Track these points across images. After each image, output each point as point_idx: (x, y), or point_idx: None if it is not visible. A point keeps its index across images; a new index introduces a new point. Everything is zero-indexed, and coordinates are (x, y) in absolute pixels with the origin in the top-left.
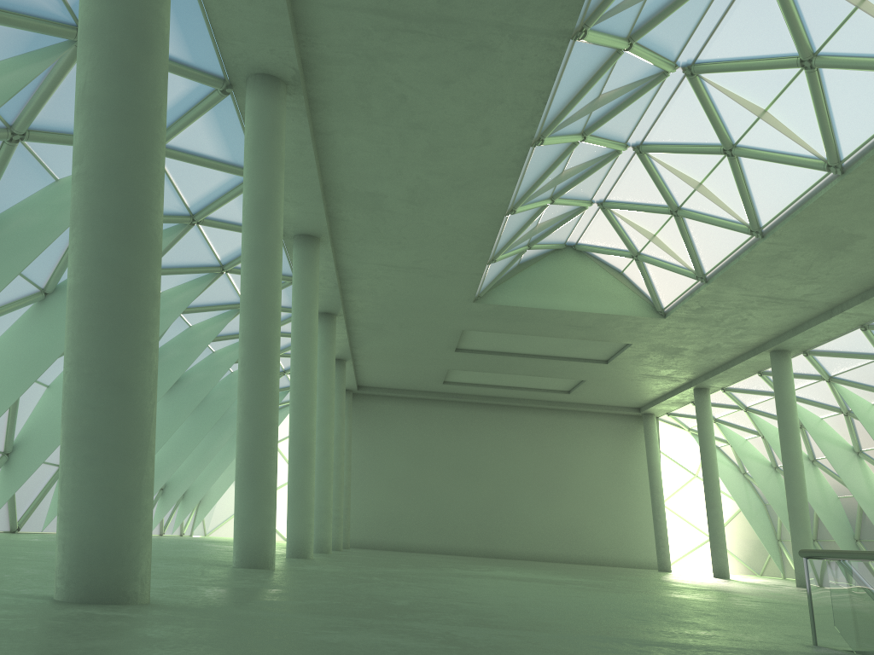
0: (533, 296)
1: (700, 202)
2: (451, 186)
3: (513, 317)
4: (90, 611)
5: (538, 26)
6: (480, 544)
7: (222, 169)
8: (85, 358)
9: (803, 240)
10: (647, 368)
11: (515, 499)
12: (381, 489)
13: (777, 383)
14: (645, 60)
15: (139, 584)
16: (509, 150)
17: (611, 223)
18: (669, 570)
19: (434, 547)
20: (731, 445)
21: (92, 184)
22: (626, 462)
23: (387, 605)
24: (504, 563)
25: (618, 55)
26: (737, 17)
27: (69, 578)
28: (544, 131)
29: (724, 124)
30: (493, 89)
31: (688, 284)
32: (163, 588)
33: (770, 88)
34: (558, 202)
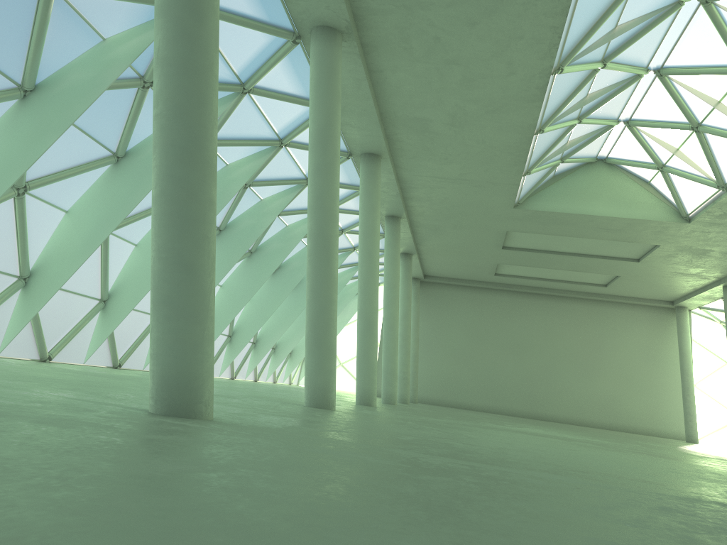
0: (566, 203)
1: (719, 119)
2: (484, 111)
3: (549, 221)
4: (165, 420)
5: None
6: (527, 408)
7: (299, 103)
8: (163, 247)
9: None
10: (676, 267)
11: (558, 373)
12: (443, 359)
13: None
14: None
15: (203, 406)
16: (532, 79)
17: (637, 139)
18: (696, 441)
19: (488, 407)
20: None
21: (164, 122)
22: (659, 348)
23: (391, 438)
24: (542, 424)
25: None
26: None
27: (156, 398)
28: (562, 61)
29: None
30: (513, 28)
31: (710, 193)
32: (233, 413)
33: None
34: (585, 122)
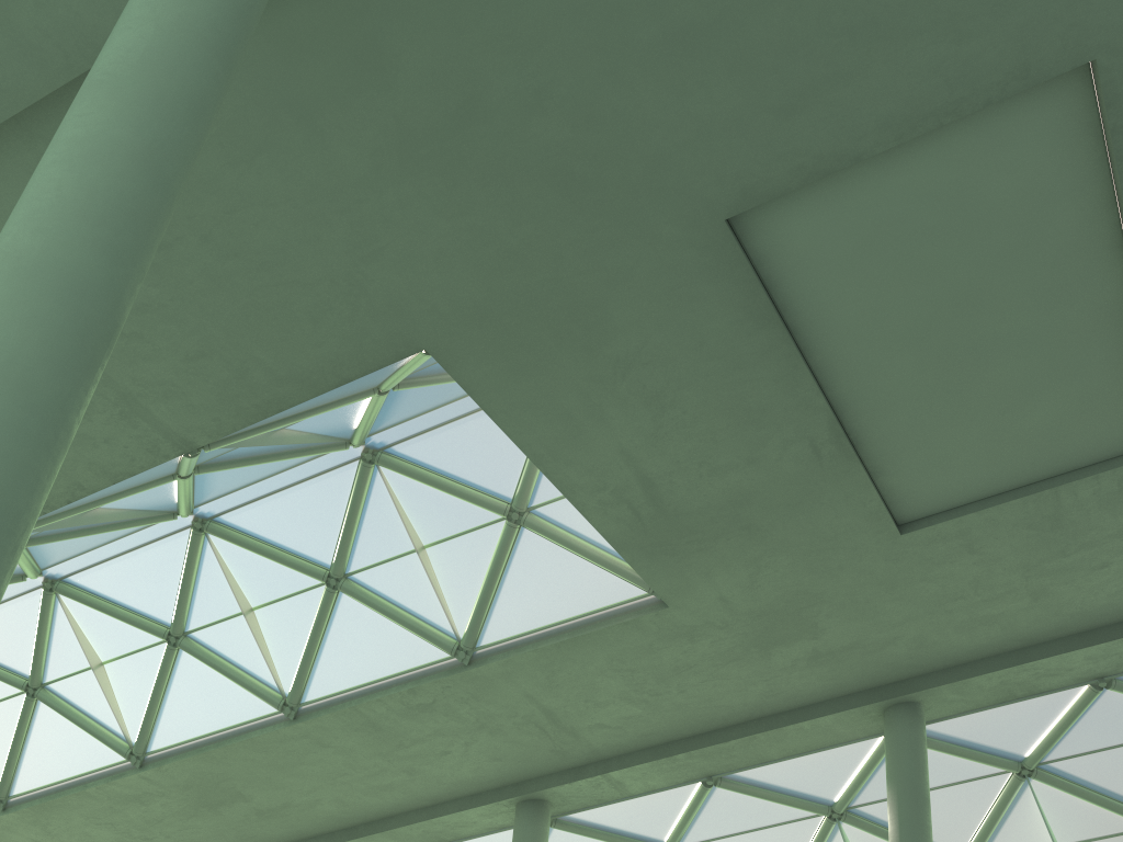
0: None
1: (82, 688)
2: None
3: None
4: None
5: (168, 421)
6: None
7: None
8: None
9: (184, 785)
10: None
11: None
12: None
13: None
14: (180, 495)
15: None
16: None
17: None
18: None
19: None
20: None
21: None
22: None
23: None
24: None
25: (172, 478)
26: (297, 497)
27: None
28: None
29: (192, 603)
30: None
31: None
32: None
33: (276, 587)
34: None
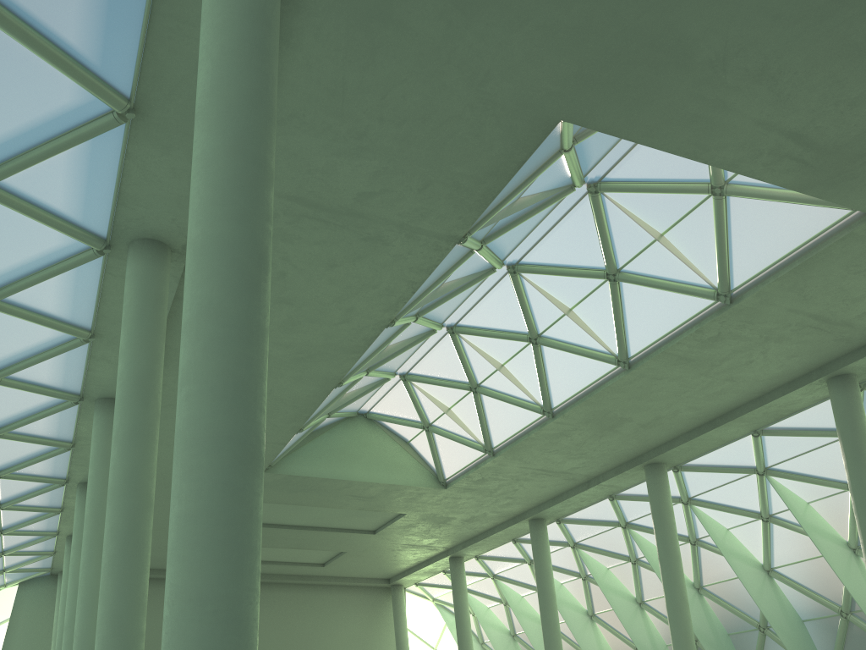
0: (324, 465)
1: (499, 381)
2: (292, 357)
3: (299, 487)
4: None
5: (434, 229)
6: None
7: (55, 327)
8: (210, 594)
9: (584, 421)
10: (411, 538)
11: None
12: None
13: (536, 551)
14: (486, 259)
15: None
16: (363, 329)
17: (410, 395)
18: None
19: None
20: (473, 614)
21: (219, 404)
22: (373, 640)
23: None
24: None
25: (471, 253)
26: (561, 232)
27: None
28: (398, 314)
29: (533, 317)
30: (372, 276)
31: (475, 456)
32: None
33: (578, 291)
34: (371, 374)
